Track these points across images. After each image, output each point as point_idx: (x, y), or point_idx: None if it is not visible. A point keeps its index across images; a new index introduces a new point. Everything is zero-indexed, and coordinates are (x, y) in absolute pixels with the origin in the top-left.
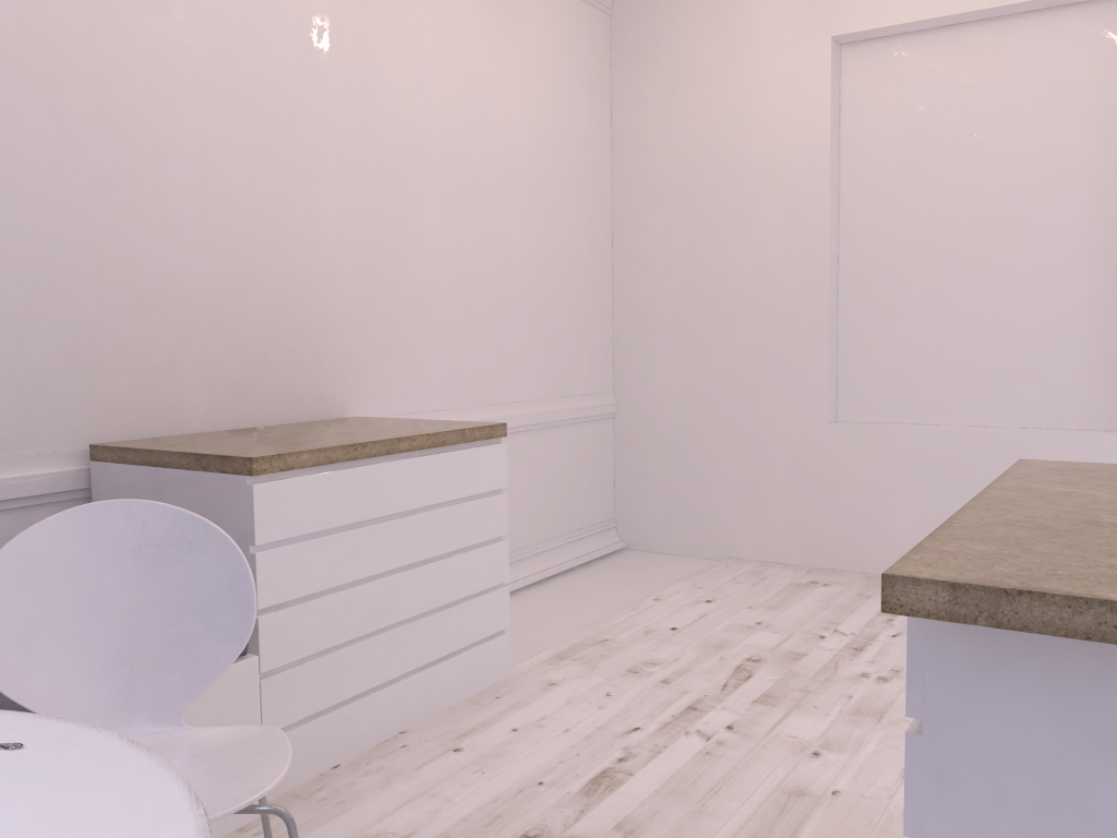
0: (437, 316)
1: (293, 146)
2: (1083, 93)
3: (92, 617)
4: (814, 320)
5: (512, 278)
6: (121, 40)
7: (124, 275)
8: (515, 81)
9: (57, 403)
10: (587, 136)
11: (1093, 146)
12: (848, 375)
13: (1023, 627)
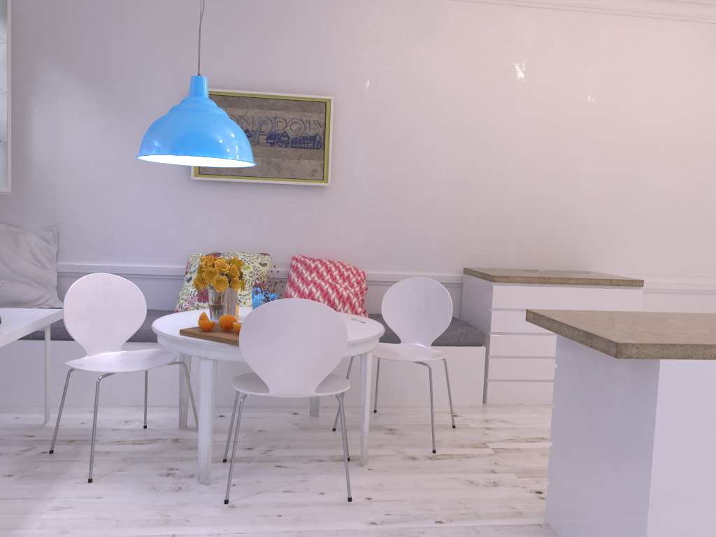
0: (656, 226)
1: (571, 148)
2: None
3: (412, 310)
4: None
5: None
6: (493, 118)
7: (485, 206)
8: None
9: (455, 251)
10: None
11: None
12: None
13: (541, 326)
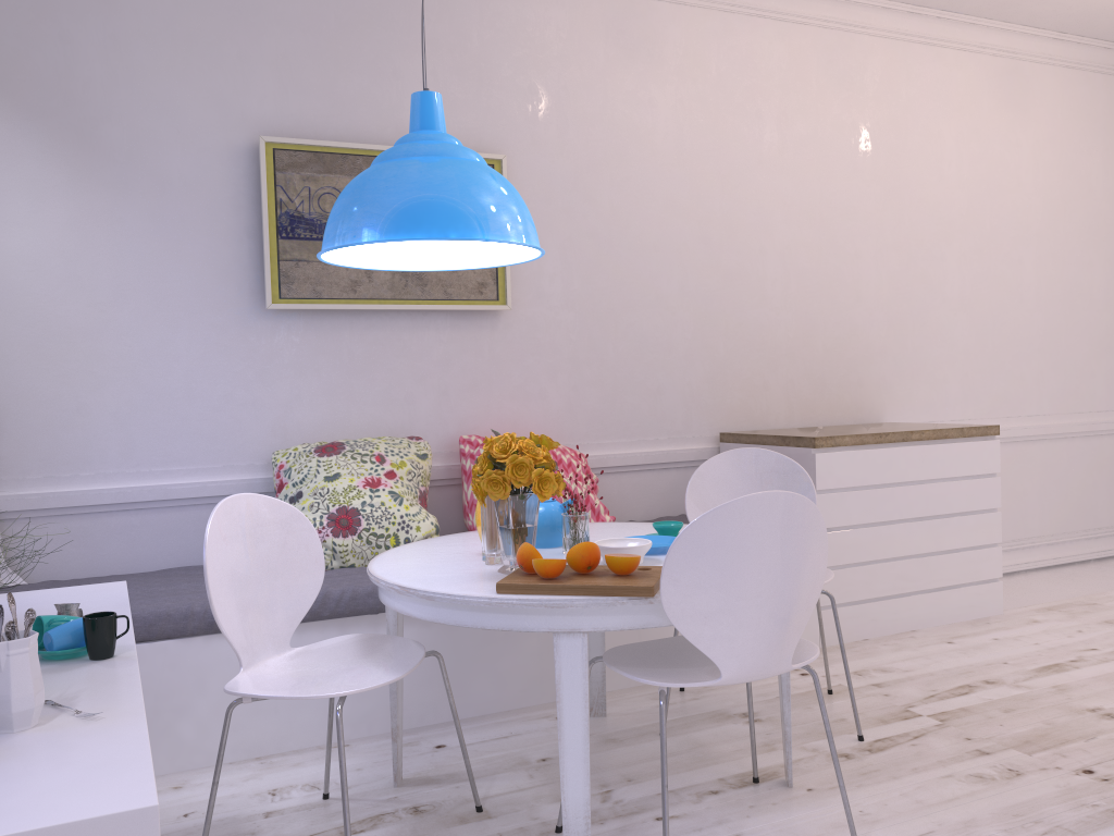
0: (955, 348)
1: (844, 237)
2: None
3: None
4: None
5: (1024, 315)
6: (740, 191)
7: (739, 331)
8: (1027, 155)
9: (702, 408)
10: (1103, 187)
11: None
12: None
13: None
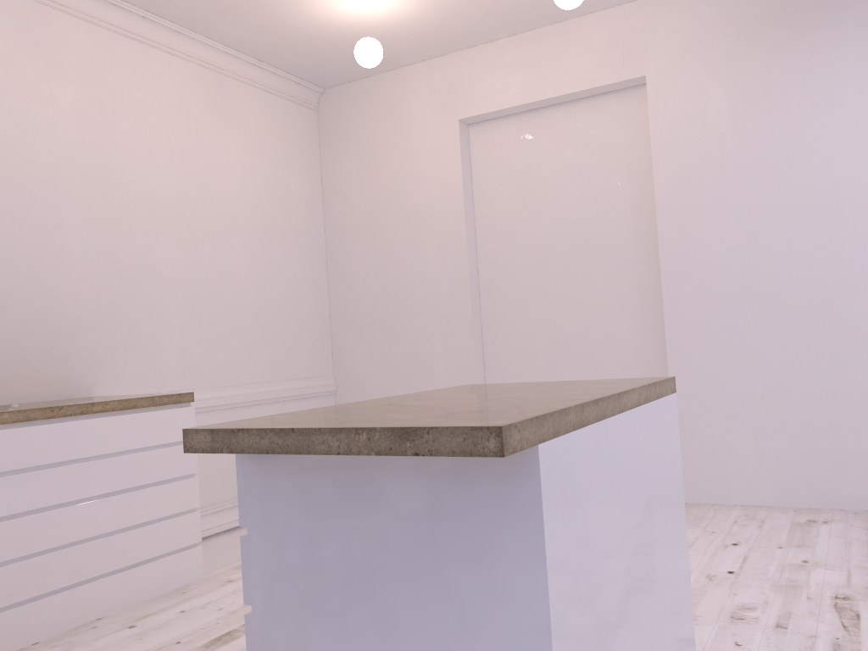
0: (172, 323)
1: (44, 207)
2: (620, 150)
3: None
4: (462, 314)
5: (238, 295)
6: None
7: None
8: (236, 158)
9: None
10: (301, 194)
11: (630, 185)
12: (490, 353)
13: (242, 451)
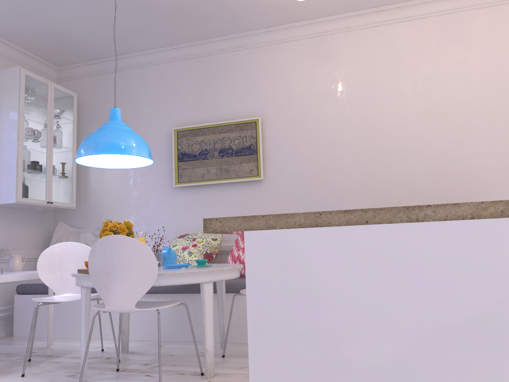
0: None
1: (462, 121)
2: None
3: None
4: None
5: None
6: (387, 109)
7: (389, 179)
8: None
9: None
10: None
11: None
12: None
13: None
